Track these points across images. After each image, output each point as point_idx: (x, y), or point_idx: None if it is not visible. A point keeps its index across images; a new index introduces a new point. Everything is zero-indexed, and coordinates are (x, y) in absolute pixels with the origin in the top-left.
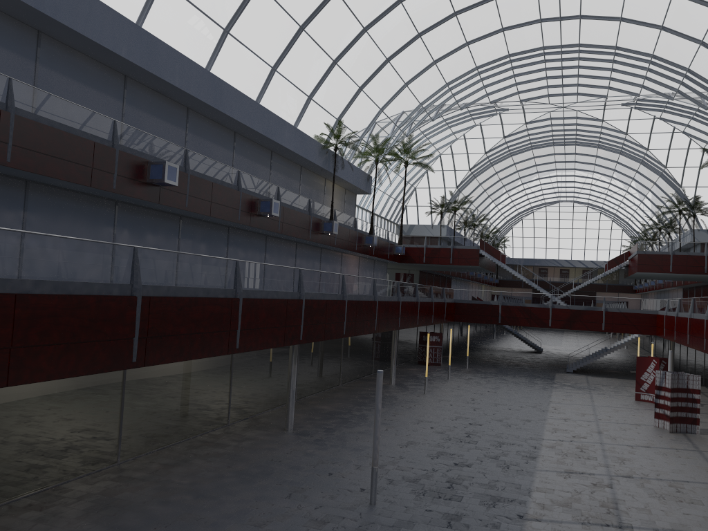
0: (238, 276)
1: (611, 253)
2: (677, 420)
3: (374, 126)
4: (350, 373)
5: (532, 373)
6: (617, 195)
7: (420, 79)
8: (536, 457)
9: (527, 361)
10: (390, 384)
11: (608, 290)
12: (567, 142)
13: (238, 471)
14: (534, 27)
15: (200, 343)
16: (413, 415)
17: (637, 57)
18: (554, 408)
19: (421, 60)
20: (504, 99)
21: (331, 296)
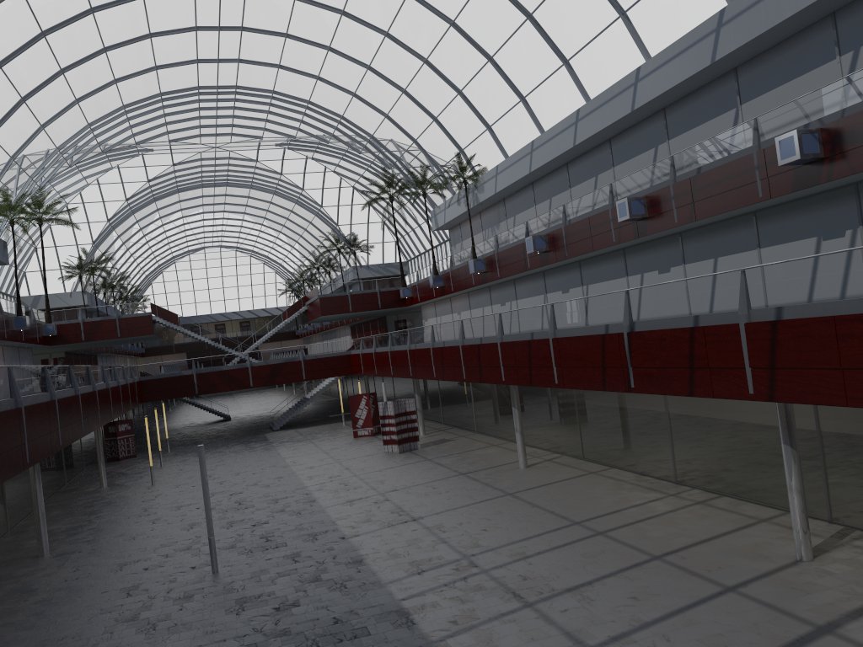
0: (15, 384)
1: (268, 299)
2: (402, 441)
3: (4, 178)
4: (48, 488)
5: (242, 440)
6: (270, 236)
7: (60, 121)
8: (315, 500)
9: (225, 430)
10: (102, 487)
11: (271, 340)
12: (218, 184)
13: (44, 599)
14: (190, 67)
15: (8, 461)
16: (165, 504)
17: (295, 102)
18: (293, 462)
19: (62, 99)
20: (152, 139)
21: (68, 392)
